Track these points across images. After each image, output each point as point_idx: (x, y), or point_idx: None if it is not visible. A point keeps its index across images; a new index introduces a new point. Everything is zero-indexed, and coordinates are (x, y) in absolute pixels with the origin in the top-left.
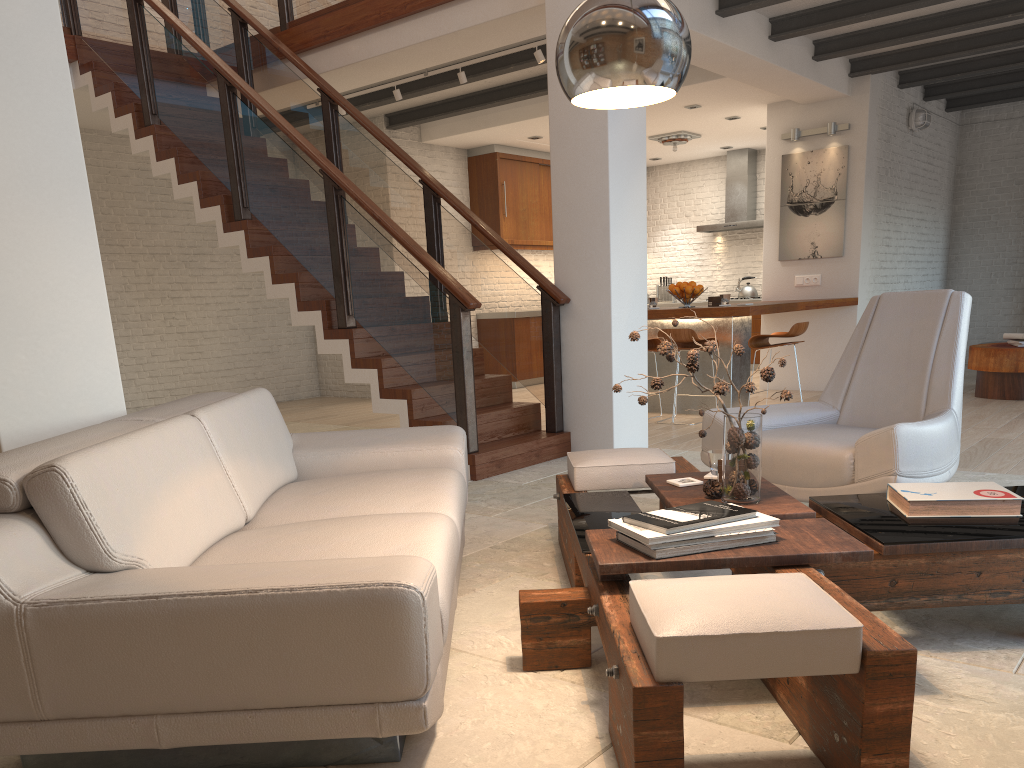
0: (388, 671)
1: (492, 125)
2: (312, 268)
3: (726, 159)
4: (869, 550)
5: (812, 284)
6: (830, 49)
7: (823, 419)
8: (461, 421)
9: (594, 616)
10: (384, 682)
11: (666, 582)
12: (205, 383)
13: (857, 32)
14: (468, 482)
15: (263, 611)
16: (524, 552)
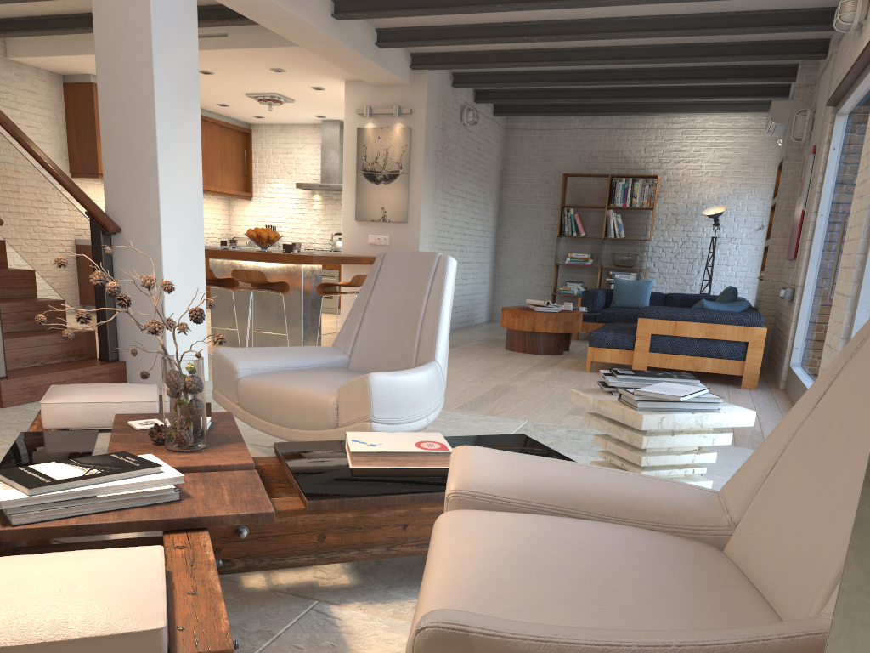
0: None
1: (81, 53)
2: None
3: (322, 127)
4: (270, 511)
5: (383, 244)
6: (390, 39)
7: (334, 363)
8: None
9: None
10: None
11: None
12: None
13: (411, 28)
14: None
15: None
16: None
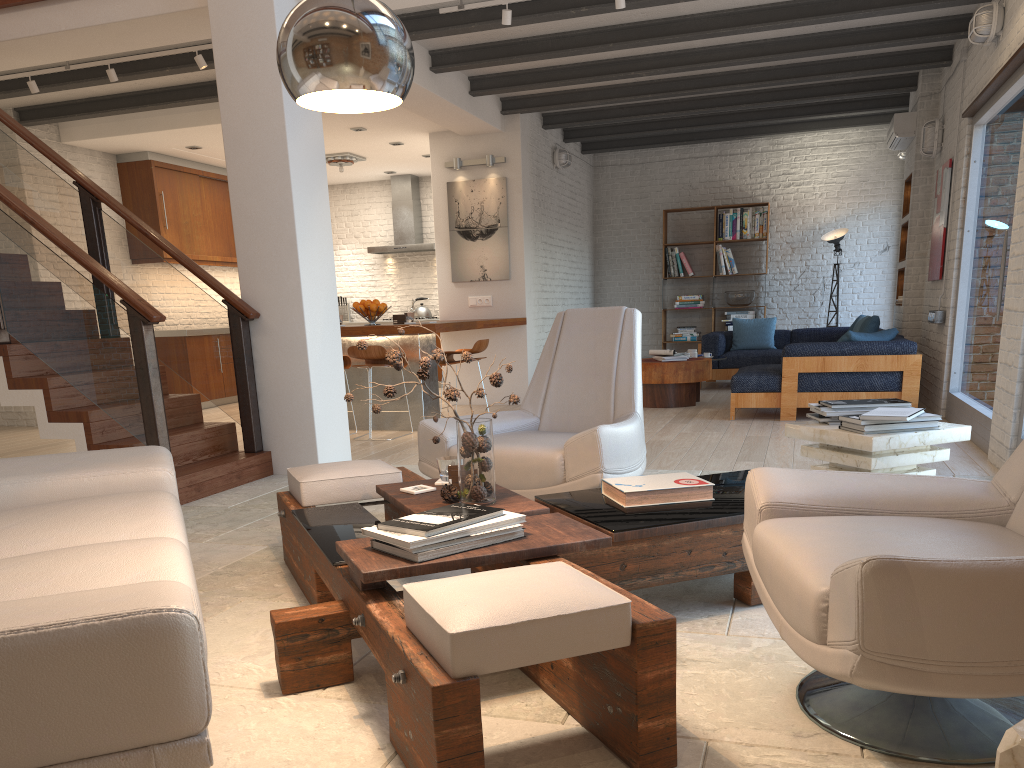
0: (164, 707)
1: (145, 130)
2: None
3: (390, 183)
4: (608, 537)
5: (485, 305)
6: (484, 86)
7: (526, 426)
8: (152, 444)
9: (356, 628)
10: (159, 720)
11: (441, 581)
12: None
13: (507, 73)
14: None
15: (1, 658)
16: (250, 575)
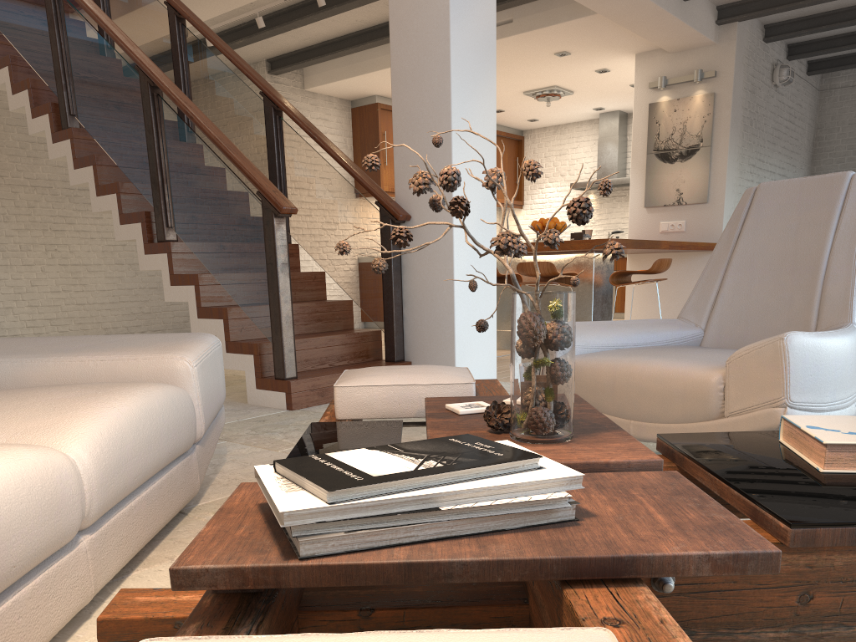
0: None
1: (369, 71)
2: (133, 177)
3: (599, 122)
4: (773, 551)
5: (677, 230)
6: None
7: (683, 340)
8: (276, 343)
9: None
10: None
11: None
12: (88, 315)
13: None
14: (282, 412)
15: None
16: None
